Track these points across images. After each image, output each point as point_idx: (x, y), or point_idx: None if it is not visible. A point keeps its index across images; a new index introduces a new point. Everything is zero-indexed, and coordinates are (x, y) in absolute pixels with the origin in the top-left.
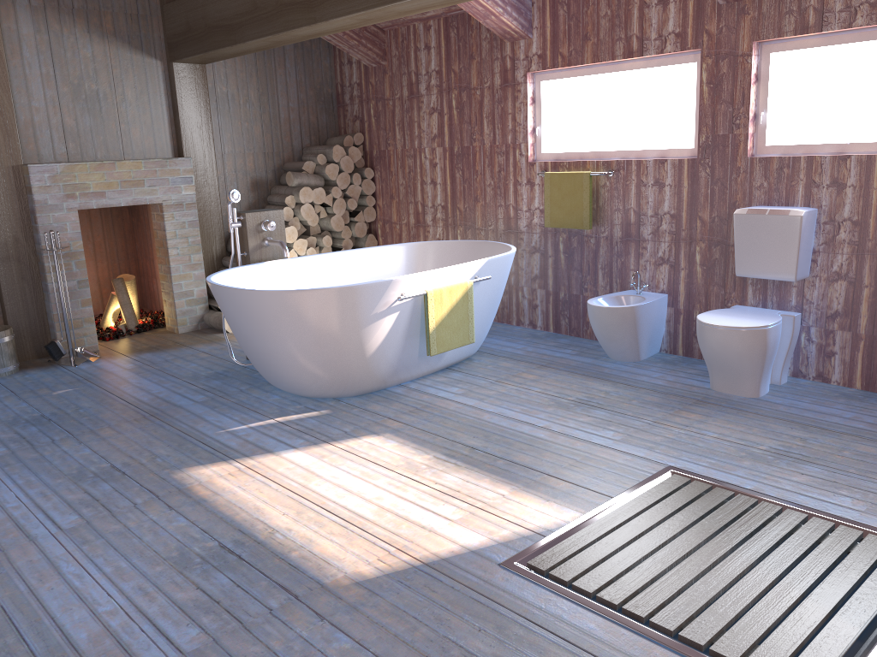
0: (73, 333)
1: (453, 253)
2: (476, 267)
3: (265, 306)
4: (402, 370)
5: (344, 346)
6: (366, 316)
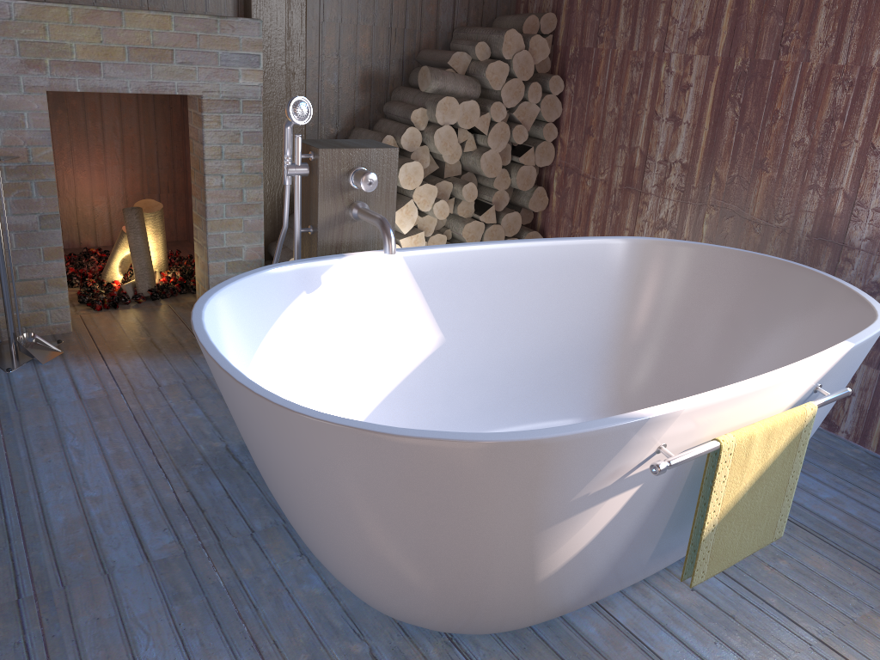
0: (16, 309)
1: (710, 271)
2: (826, 367)
3: (298, 445)
4: (608, 587)
5: (488, 564)
6: (559, 502)
